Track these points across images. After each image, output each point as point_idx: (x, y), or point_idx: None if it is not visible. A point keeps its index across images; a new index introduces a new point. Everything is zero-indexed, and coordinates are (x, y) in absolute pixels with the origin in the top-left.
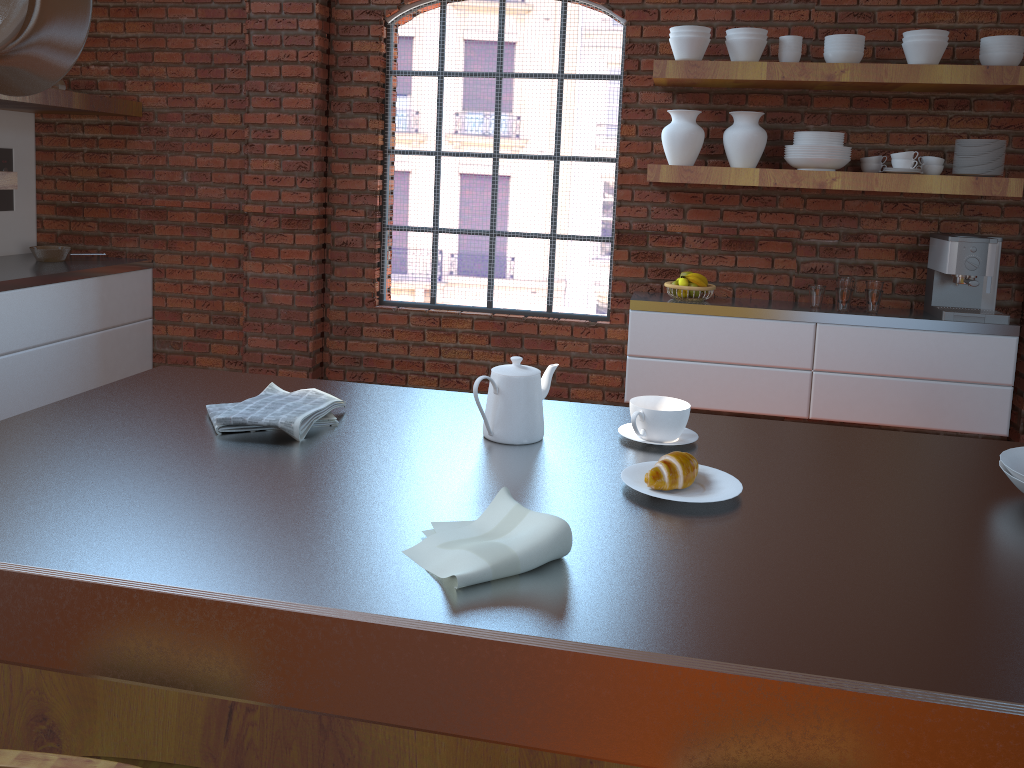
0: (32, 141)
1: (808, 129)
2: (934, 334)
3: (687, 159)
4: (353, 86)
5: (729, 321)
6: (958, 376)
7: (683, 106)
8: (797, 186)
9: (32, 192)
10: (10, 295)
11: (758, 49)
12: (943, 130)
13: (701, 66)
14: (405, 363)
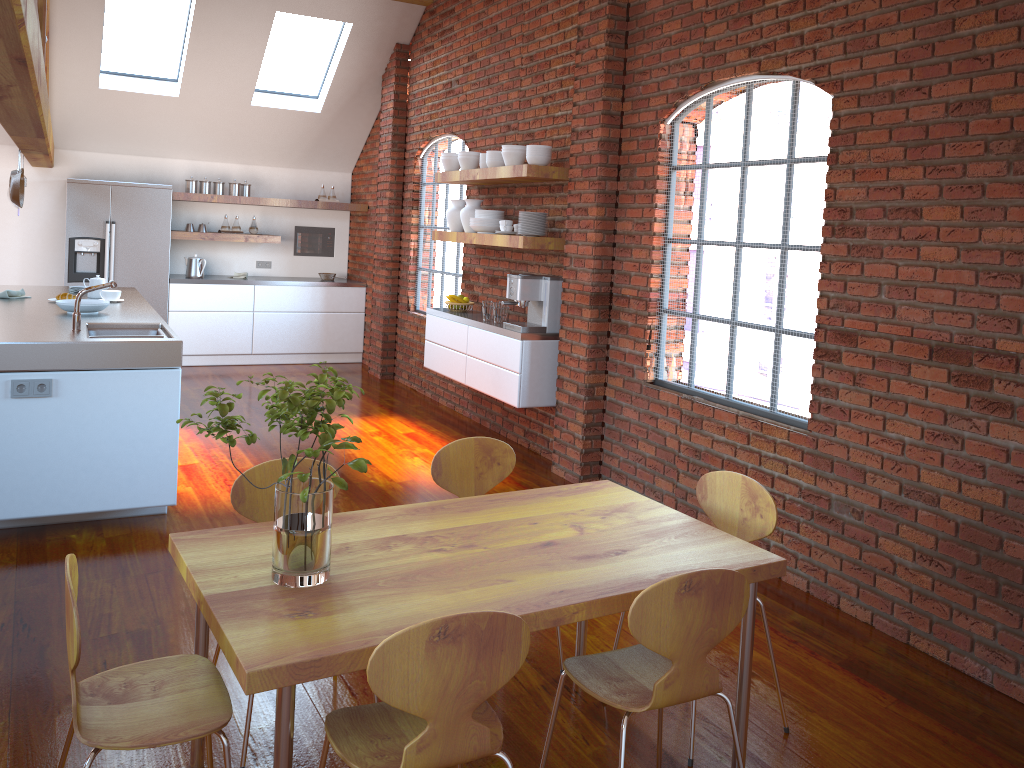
0: (347, 224)
1: (515, 208)
2: (498, 336)
3: (451, 227)
4: (408, 192)
5: (448, 322)
6: (504, 364)
7: (482, 196)
8: (465, 242)
9: (346, 249)
10: (268, 287)
11: (465, 163)
12: (555, 206)
13: (445, 174)
14: (412, 344)
